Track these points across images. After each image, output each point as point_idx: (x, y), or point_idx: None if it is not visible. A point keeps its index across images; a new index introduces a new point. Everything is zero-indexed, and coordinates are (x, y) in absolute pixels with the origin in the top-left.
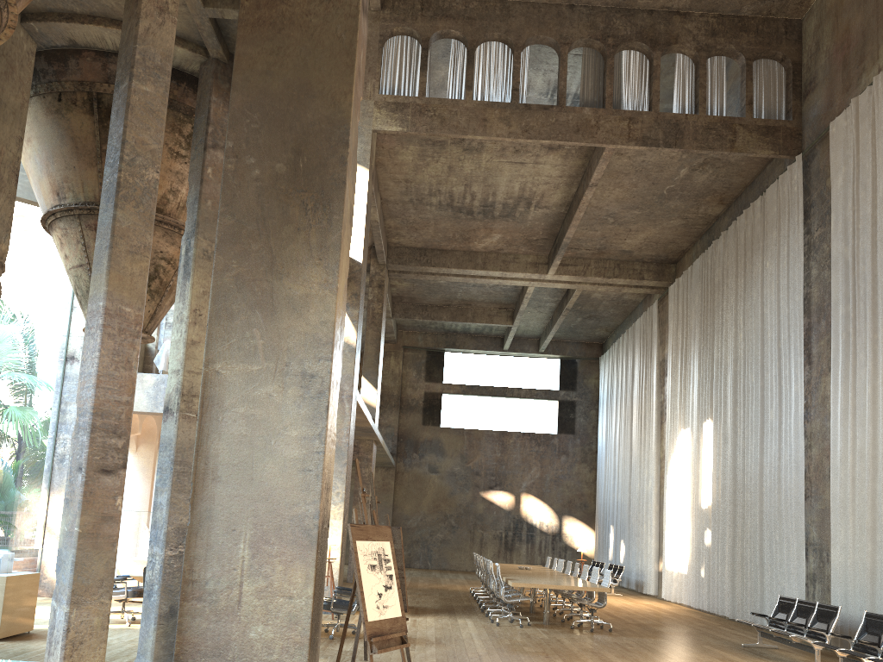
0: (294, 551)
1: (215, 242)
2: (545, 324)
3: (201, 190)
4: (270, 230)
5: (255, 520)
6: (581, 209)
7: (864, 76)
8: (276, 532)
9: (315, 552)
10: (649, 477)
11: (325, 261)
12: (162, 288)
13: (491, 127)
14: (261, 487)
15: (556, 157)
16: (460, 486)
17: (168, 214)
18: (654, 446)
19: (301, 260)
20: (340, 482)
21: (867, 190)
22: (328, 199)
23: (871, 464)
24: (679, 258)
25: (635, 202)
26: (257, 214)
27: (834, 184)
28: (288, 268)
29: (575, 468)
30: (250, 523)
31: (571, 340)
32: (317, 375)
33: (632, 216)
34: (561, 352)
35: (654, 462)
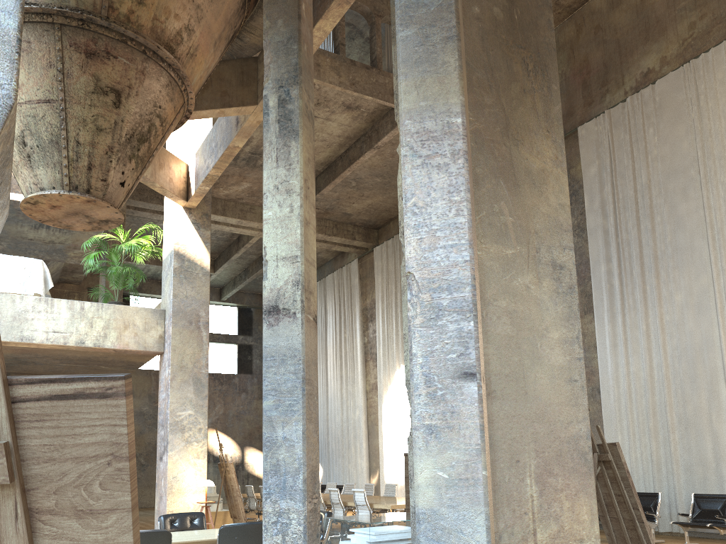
0: (576, 481)
1: (310, 99)
2: (235, 275)
3: (300, 27)
4: (499, 84)
5: (536, 446)
6: (352, 168)
7: (608, 96)
8: (557, 459)
9: (593, 480)
10: (357, 406)
11: (552, 135)
12: (147, 156)
13: (324, 73)
14: (536, 403)
15: (348, 117)
16: (149, 425)
17: (178, 58)
18: (361, 380)
19: (531, 128)
20: (201, 417)
21: (627, 179)
22: (544, 64)
23: (650, 382)
24: (384, 225)
25: (383, 171)
26: (484, 61)
27: (586, 172)
28: (521, 134)
29: (254, 404)
30: (531, 450)
31: (248, 291)
32: (565, 266)
33: (372, 183)
34: (240, 302)
35: (361, 394)
